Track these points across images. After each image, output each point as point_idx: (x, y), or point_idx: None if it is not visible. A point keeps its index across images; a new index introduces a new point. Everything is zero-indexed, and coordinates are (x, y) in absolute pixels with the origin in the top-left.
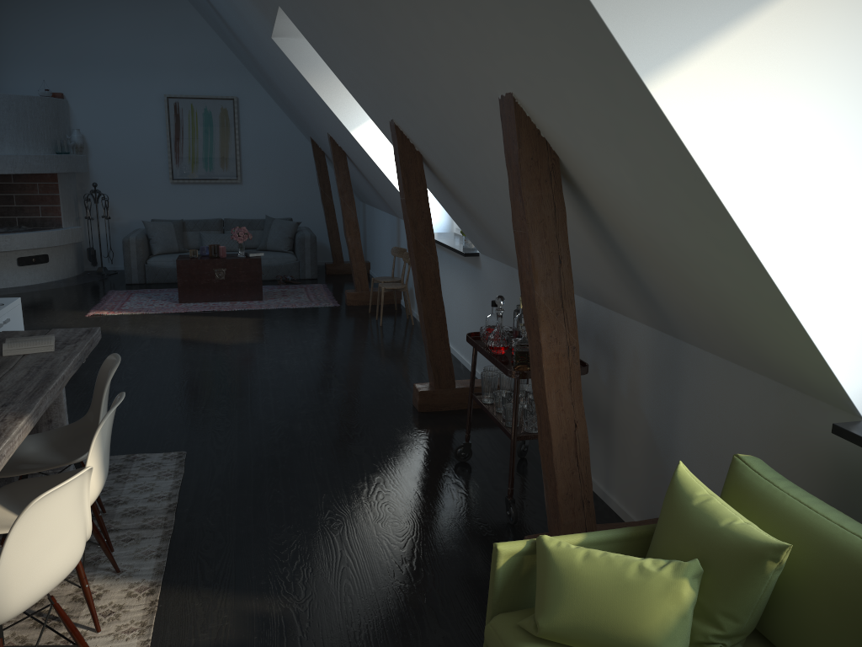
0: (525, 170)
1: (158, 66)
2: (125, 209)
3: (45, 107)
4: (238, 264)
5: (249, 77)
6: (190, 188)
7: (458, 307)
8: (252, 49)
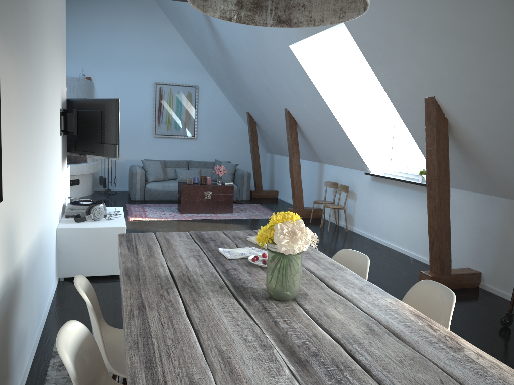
0: None
1: (151, 64)
2: (123, 152)
3: (84, 85)
4: (219, 189)
5: (206, 74)
6: (165, 140)
7: (406, 220)
8: (237, 55)
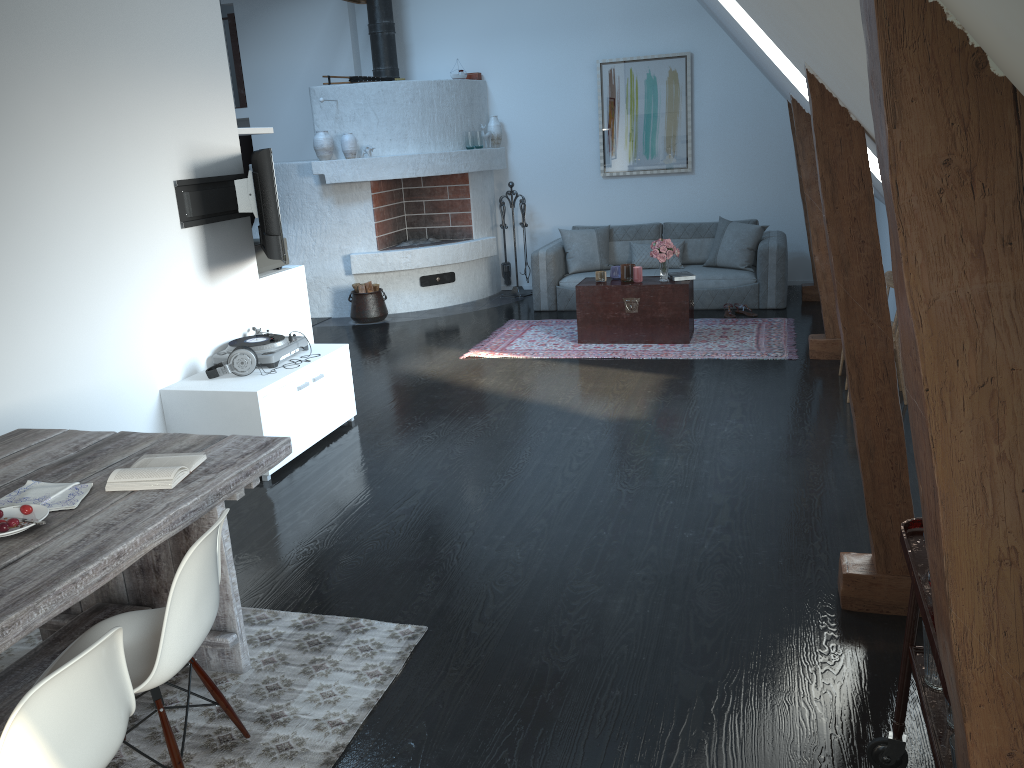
0: (919, 206)
1: (590, 23)
2: (547, 213)
3: (455, 92)
4: (656, 293)
5: (709, 22)
6: (626, 182)
7: None
8: None
